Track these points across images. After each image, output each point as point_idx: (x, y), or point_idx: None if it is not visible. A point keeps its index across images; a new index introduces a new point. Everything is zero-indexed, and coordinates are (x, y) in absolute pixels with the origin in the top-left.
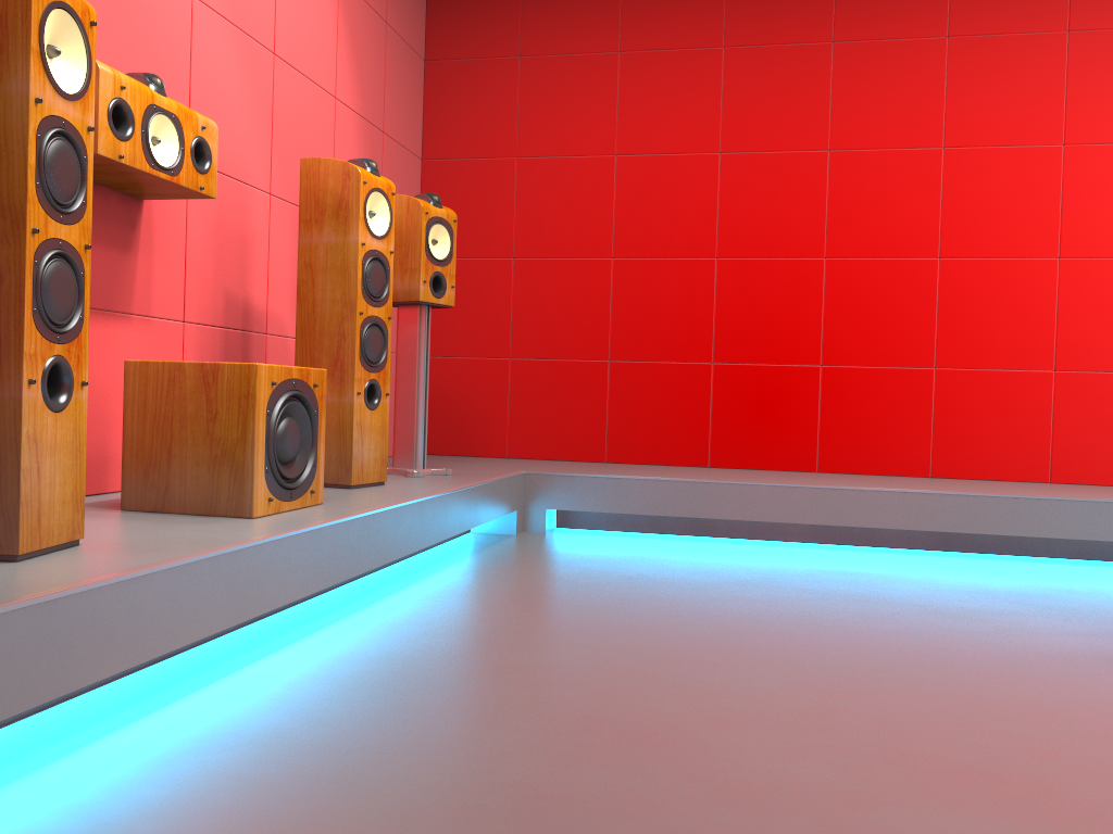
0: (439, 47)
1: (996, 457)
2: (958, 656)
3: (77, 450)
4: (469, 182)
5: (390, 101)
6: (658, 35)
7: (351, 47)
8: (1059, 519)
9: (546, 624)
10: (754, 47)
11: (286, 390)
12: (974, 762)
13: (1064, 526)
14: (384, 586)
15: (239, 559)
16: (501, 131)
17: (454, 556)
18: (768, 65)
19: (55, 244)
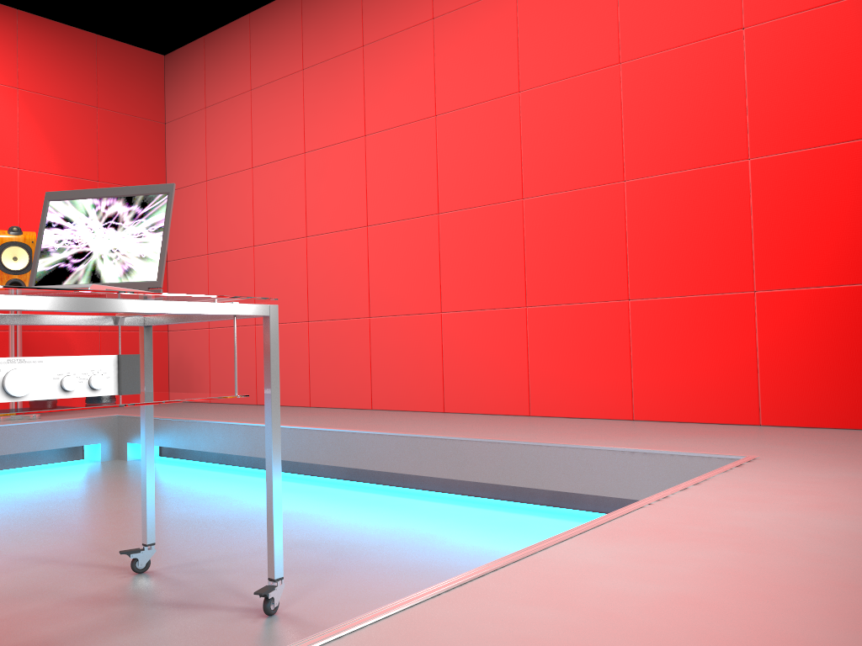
0: (171, 112)
1: (488, 392)
2: None
3: None
4: (186, 204)
5: (108, 159)
6: (269, 71)
7: (41, 132)
8: (381, 453)
9: None
10: (319, 64)
11: None
12: None
13: (385, 459)
14: None
15: None
16: (199, 164)
17: None
18: (328, 76)
19: None
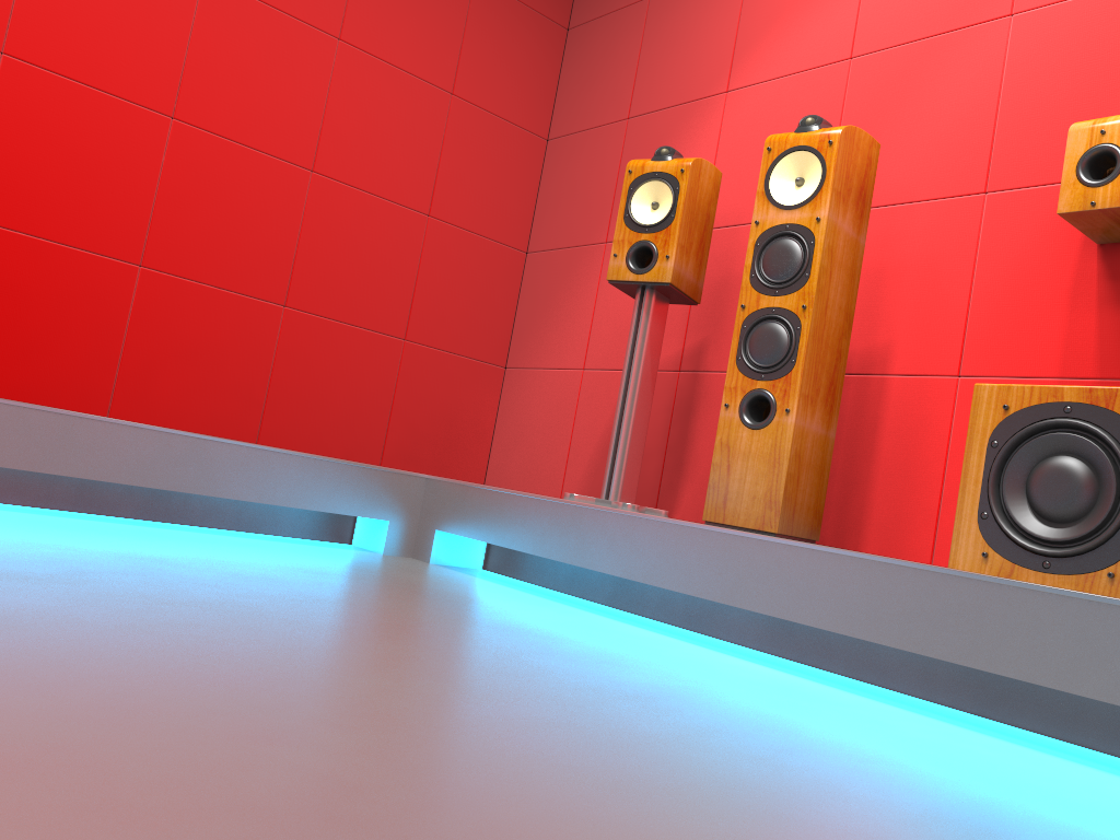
0: None
1: None
2: (28, 830)
3: (775, 461)
4: None
5: None
6: None
7: None
8: None
9: (858, 759)
10: None
11: (1042, 417)
12: None
13: None
14: None
15: (737, 545)
16: None
17: None
18: None
19: (767, 312)
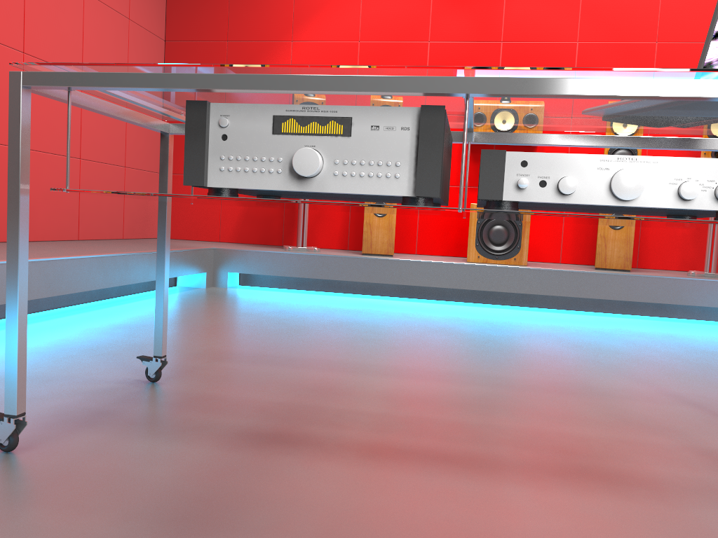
0: None
1: None
2: (538, 359)
3: (390, 229)
4: None
5: None
6: None
7: None
8: None
9: (513, 321)
10: None
11: None
12: (352, 338)
13: None
14: (559, 312)
15: (404, 264)
16: None
17: (666, 320)
18: None
19: None
